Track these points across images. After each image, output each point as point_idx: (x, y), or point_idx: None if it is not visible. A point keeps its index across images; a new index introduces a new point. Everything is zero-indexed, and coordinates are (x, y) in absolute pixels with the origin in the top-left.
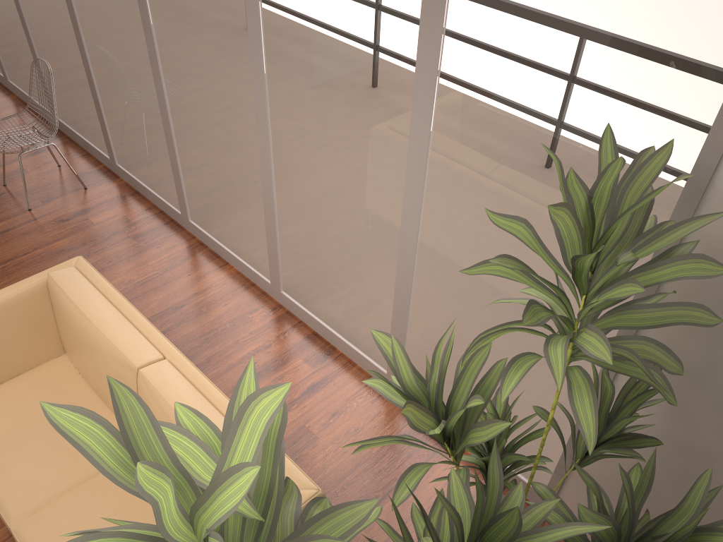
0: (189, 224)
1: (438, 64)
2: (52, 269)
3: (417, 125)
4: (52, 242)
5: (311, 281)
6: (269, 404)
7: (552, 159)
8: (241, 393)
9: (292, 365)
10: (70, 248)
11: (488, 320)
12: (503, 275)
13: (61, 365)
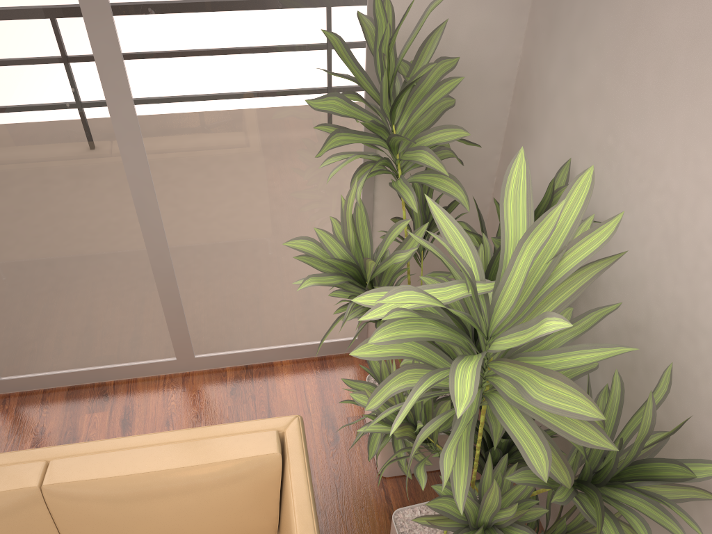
0: None
1: (116, 34)
2: None
3: (116, 102)
4: None
5: (41, 337)
6: (519, 169)
7: (262, 68)
8: (438, 220)
9: (85, 424)
10: None
11: (259, 235)
12: (337, 145)
13: None
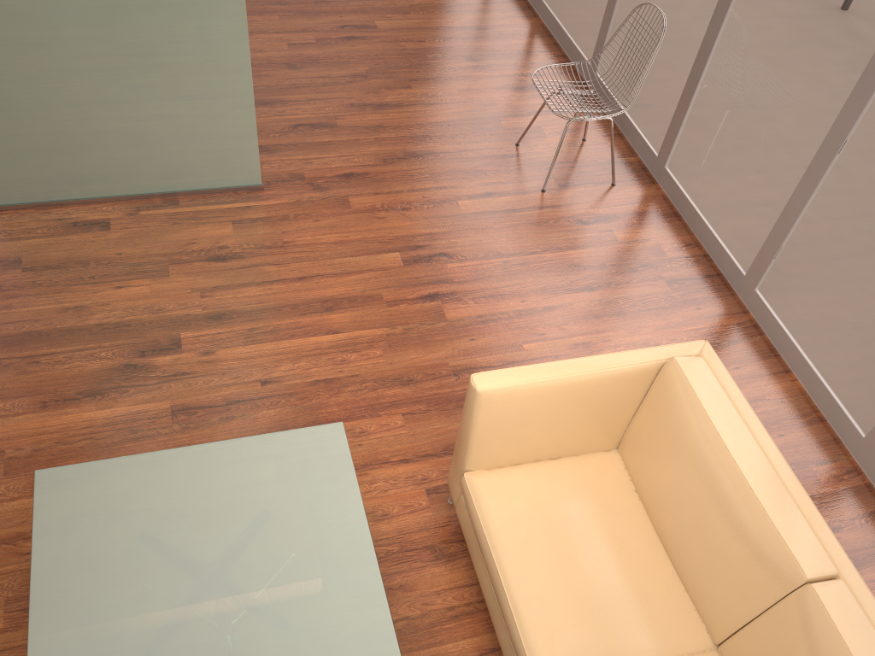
0: (751, 294)
1: None
2: (671, 349)
3: None
4: (566, 248)
5: None
6: None
7: None
8: None
9: (869, 576)
10: (586, 265)
11: None
12: None
13: (612, 468)
